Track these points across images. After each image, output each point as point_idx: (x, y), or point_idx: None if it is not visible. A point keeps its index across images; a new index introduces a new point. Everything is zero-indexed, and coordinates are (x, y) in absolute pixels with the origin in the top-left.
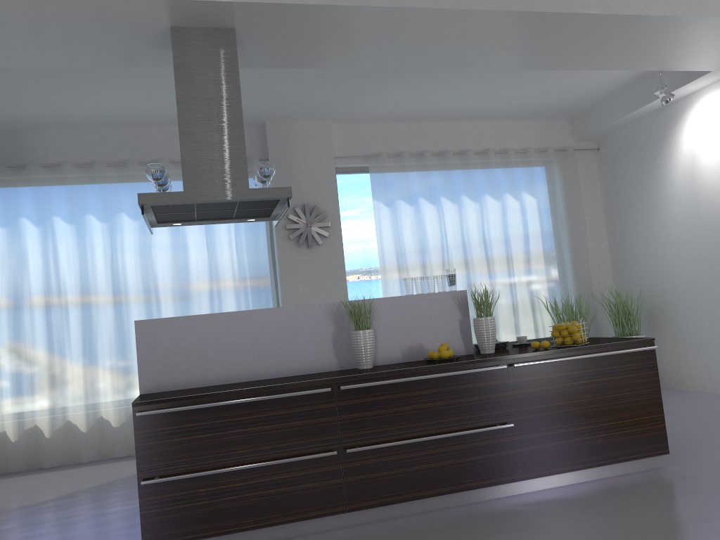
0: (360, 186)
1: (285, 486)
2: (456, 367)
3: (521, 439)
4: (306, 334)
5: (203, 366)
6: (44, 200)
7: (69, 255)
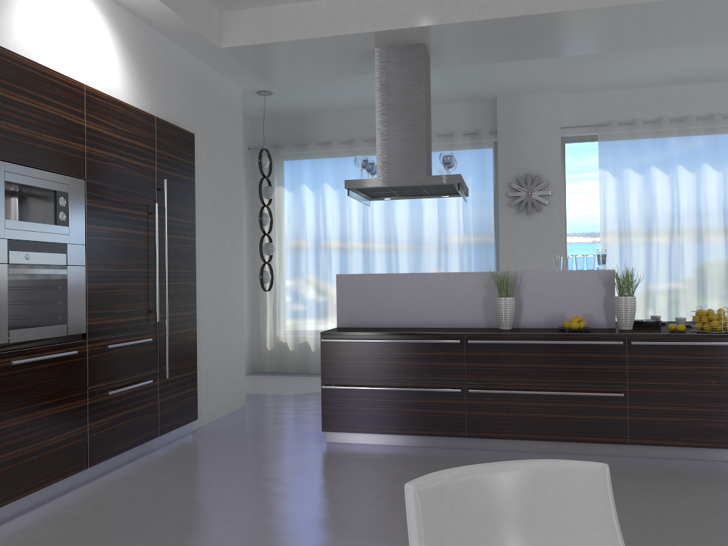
0: (589, 155)
1: (420, 408)
2: (574, 337)
3: (633, 409)
4: (462, 296)
5: (381, 312)
6: (318, 171)
7: (333, 214)
